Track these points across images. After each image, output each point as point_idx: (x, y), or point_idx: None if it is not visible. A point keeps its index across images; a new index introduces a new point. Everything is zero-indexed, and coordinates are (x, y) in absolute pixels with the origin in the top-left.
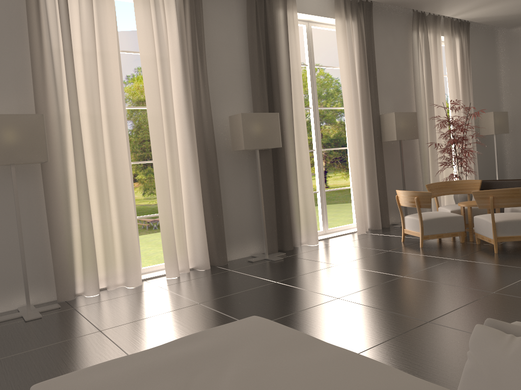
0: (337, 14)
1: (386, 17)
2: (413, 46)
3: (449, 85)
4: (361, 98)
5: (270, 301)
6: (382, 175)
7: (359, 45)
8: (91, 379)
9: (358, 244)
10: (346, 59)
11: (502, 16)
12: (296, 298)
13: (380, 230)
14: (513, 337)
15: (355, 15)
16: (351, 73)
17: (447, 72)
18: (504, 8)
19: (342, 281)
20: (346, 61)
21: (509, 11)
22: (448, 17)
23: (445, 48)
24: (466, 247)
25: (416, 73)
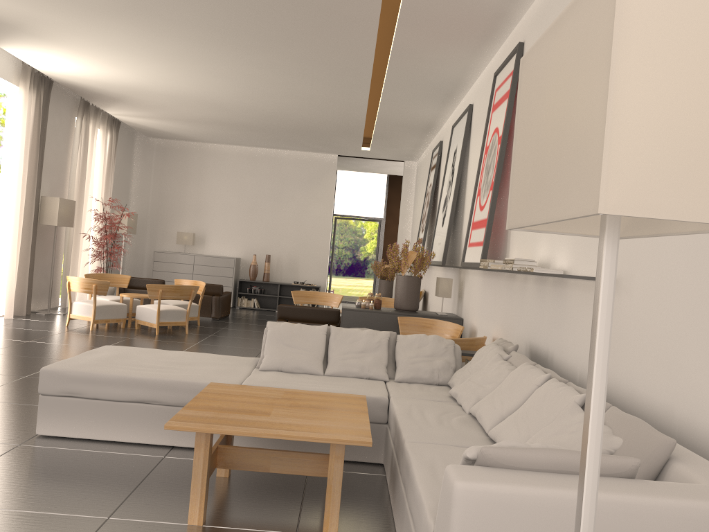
0: (22, 83)
1: (58, 96)
2: (76, 132)
3: (97, 177)
4: (27, 175)
5: (8, 364)
6: (34, 259)
7: (35, 120)
8: (76, 363)
9: (21, 326)
10: (23, 132)
11: (150, 128)
12: (31, 361)
13: (26, 316)
14: (280, 323)
15: (36, 88)
16: (24, 147)
17: (97, 165)
18: (156, 124)
19: (55, 351)
20: (23, 134)
21: (157, 127)
22: (106, 111)
23: (99, 141)
24: (130, 330)
25: (75, 160)
